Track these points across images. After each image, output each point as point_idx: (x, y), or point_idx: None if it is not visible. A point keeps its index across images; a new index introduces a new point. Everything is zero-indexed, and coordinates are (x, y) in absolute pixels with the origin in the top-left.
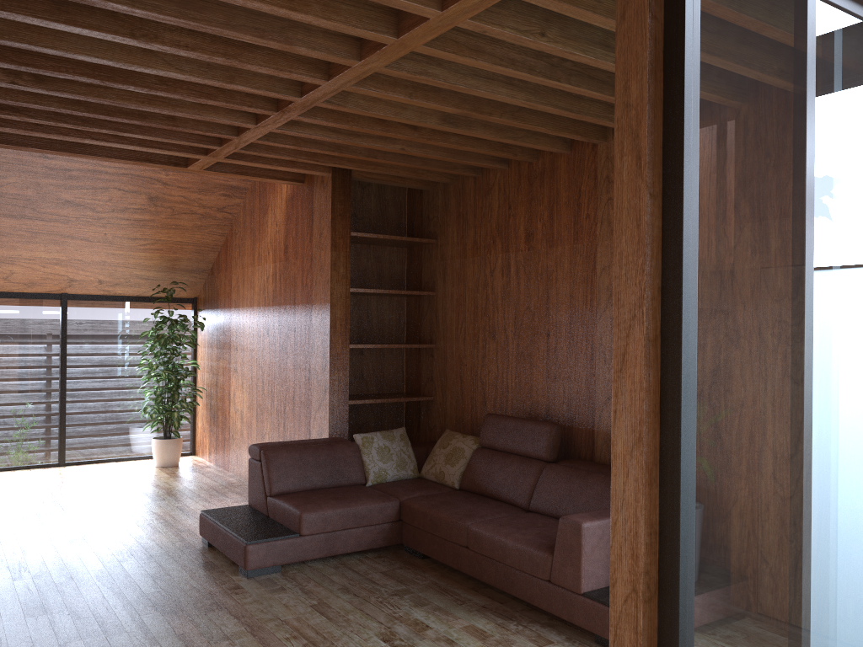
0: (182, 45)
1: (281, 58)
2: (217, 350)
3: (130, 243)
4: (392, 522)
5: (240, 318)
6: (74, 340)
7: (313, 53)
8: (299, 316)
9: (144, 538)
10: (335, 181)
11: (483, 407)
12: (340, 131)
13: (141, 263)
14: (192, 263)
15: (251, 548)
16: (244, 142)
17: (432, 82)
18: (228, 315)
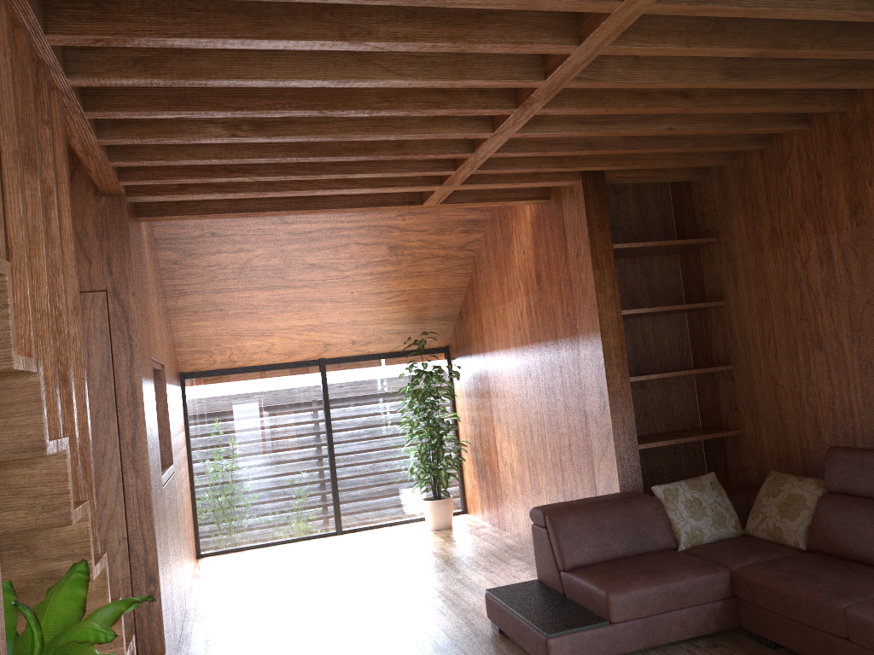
0: (400, 36)
1: (519, 28)
2: (476, 399)
3: (376, 299)
4: (724, 600)
5: (496, 361)
6: (336, 405)
7: (561, 4)
8: (564, 351)
9: (428, 623)
10: (587, 188)
11: (817, 438)
12: (591, 122)
13: (389, 317)
14: (439, 310)
15: (553, 643)
16: (481, 159)
17: (721, 10)
18: (483, 360)
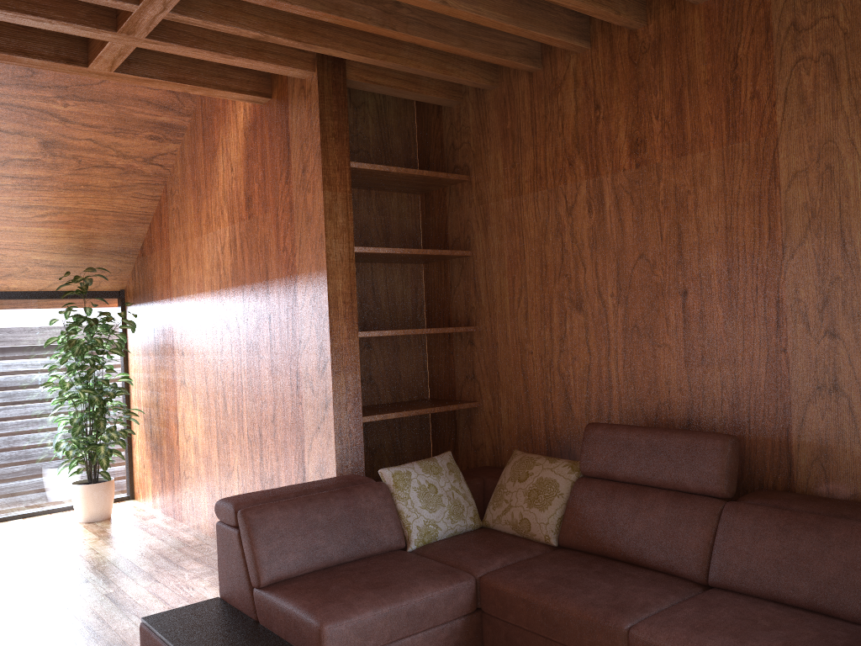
0: None
1: None
2: (156, 358)
3: (21, 214)
4: (466, 616)
5: (185, 309)
6: None
7: None
8: (276, 296)
9: None
10: (324, 84)
11: (566, 413)
12: None
13: (40, 243)
14: (114, 241)
15: None
16: None
17: None
18: (168, 308)
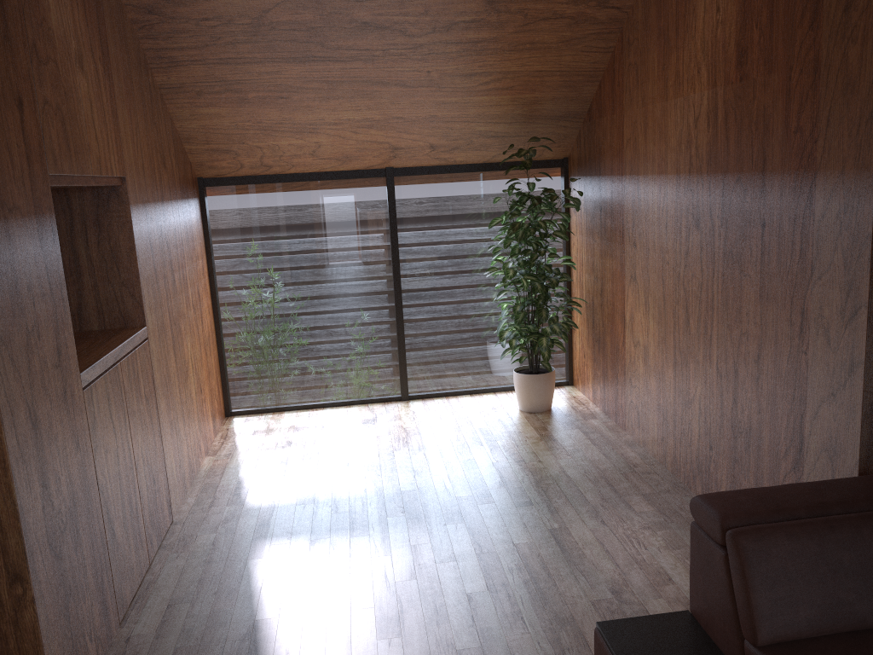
0: None
1: None
2: (601, 242)
3: (465, 84)
4: None
5: (640, 192)
6: (407, 233)
7: None
8: (776, 196)
9: (495, 641)
10: None
11: None
12: None
13: (484, 113)
14: (559, 105)
15: None
16: None
17: None
18: (619, 187)
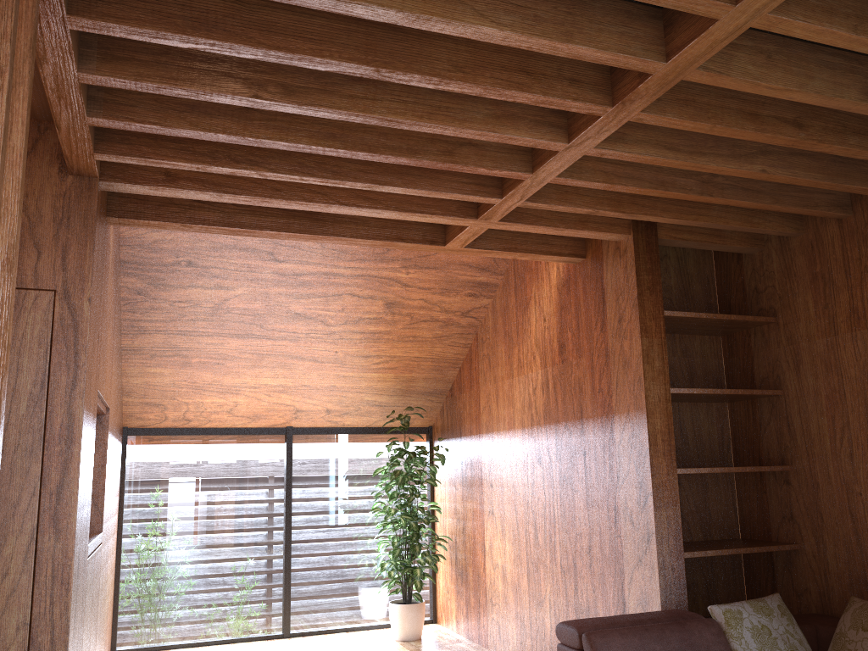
0: None
1: None
2: (463, 489)
3: (362, 362)
4: None
5: (495, 444)
6: (299, 482)
7: None
8: (591, 433)
9: None
10: (638, 244)
11: None
12: (678, 149)
13: (372, 386)
14: (429, 383)
15: None
16: (538, 184)
17: None
18: (477, 443)
